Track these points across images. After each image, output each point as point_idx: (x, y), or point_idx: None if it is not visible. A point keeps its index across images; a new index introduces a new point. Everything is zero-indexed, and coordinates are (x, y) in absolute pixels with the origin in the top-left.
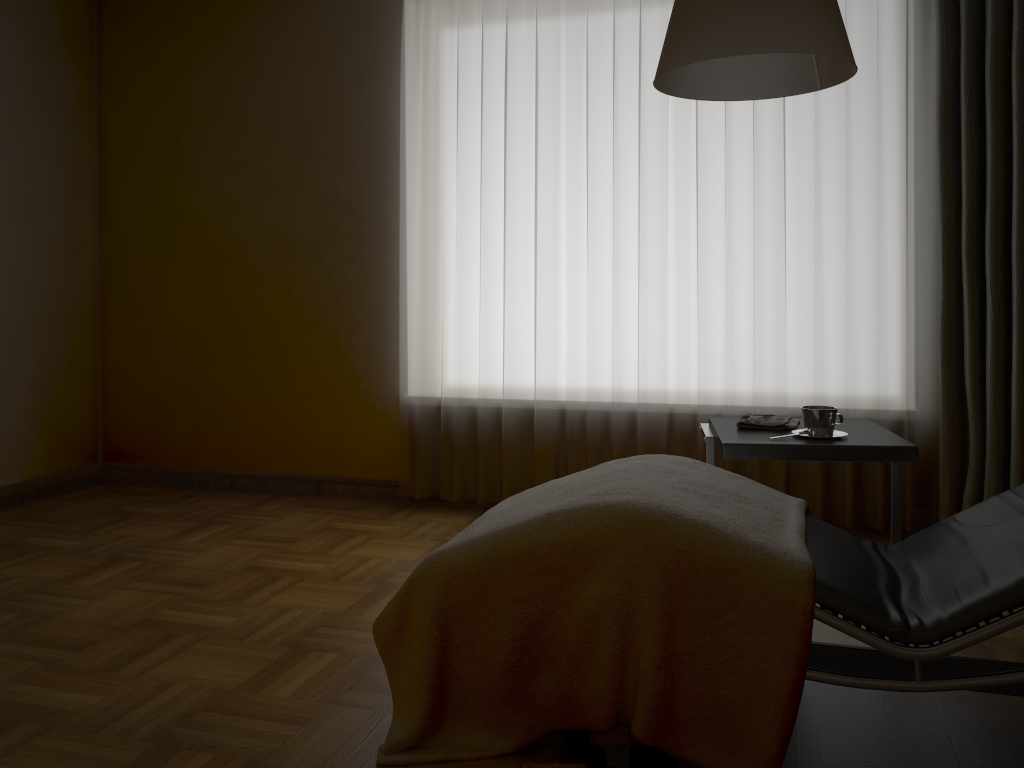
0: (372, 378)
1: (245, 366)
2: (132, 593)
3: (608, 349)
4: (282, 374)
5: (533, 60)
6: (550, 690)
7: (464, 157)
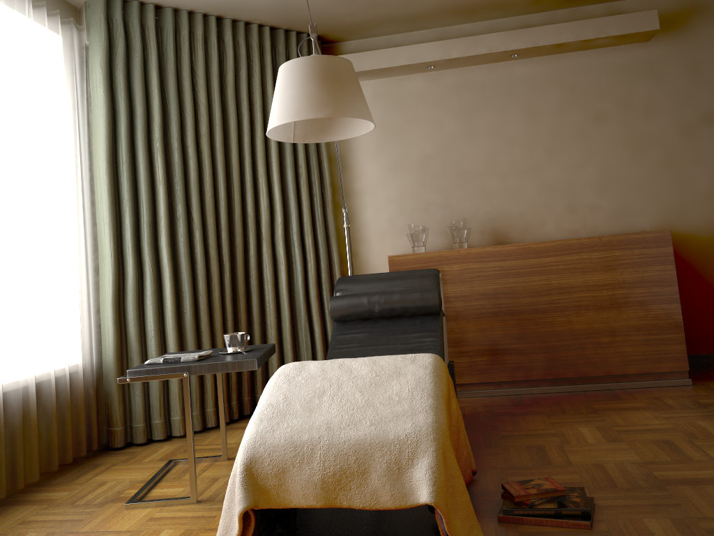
0: None
1: None
2: None
3: None
4: None
5: None
6: None
7: None
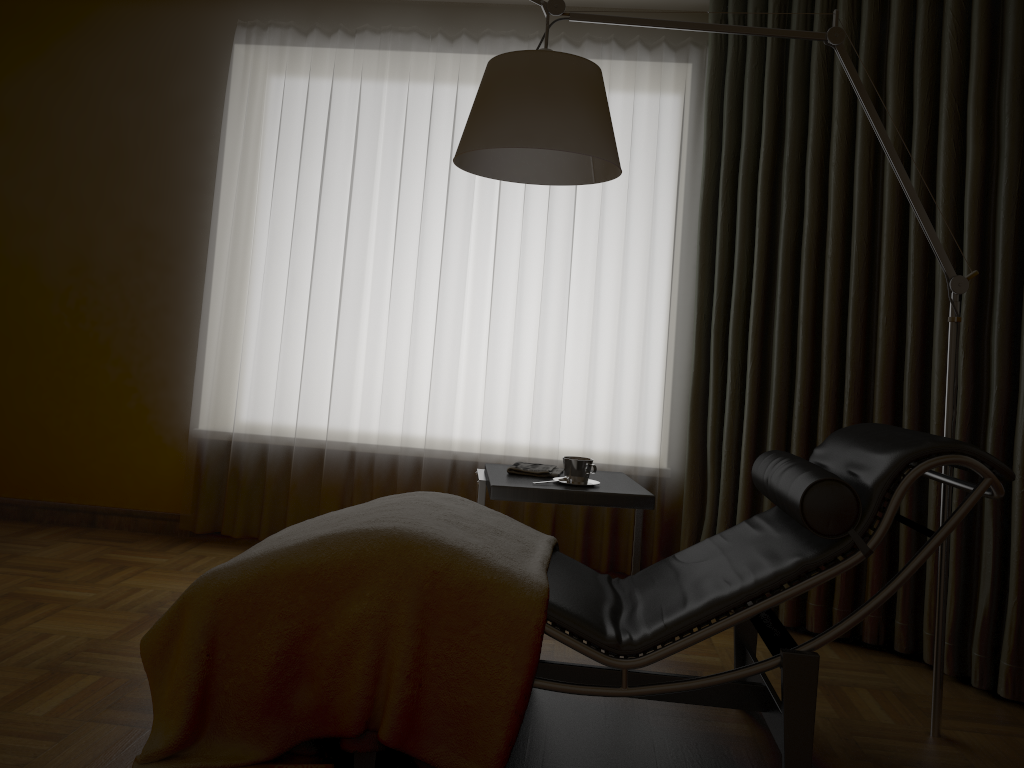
0: (163, 409)
1: (24, 388)
2: None
3: (401, 396)
4: (65, 399)
5: (355, 119)
6: (308, 701)
7: (279, 201)
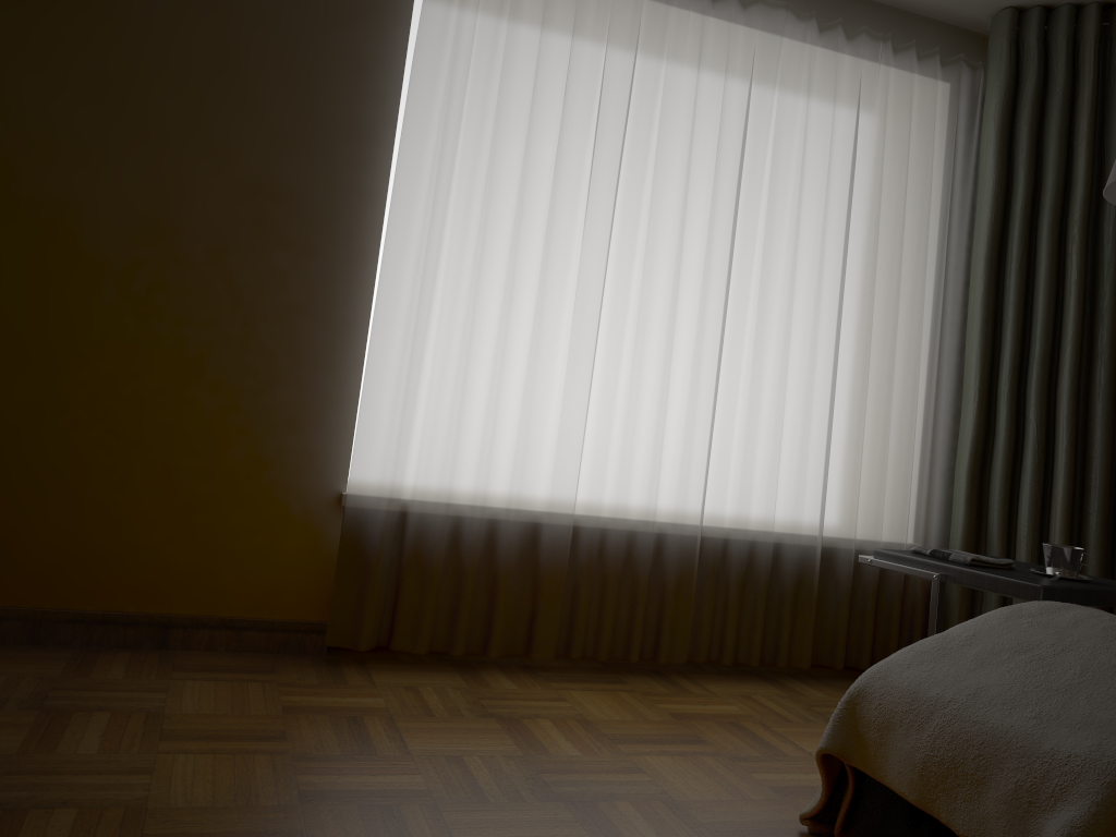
0: (290, 463)
1: (44, 423)
2: None
3: (642, 453)
4: (121, 443)
5: (598, 76)
6: None
7: (495, 173)
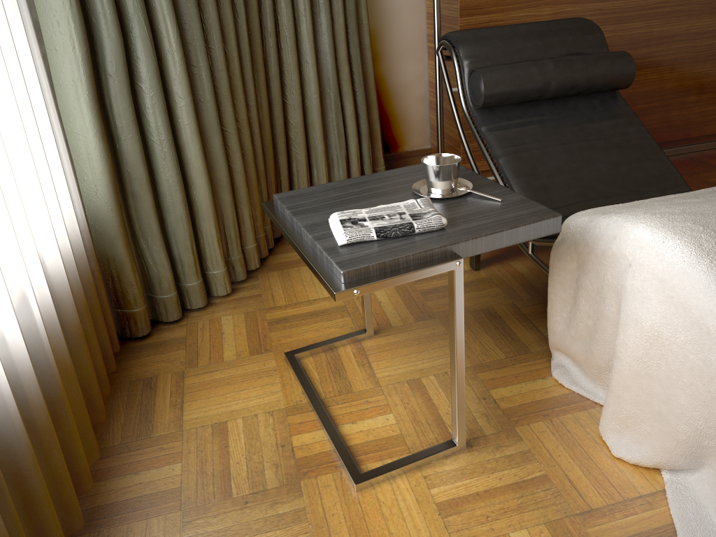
0: None
1: None
2: None
3: None
4: None
5: None
6: None
7: None
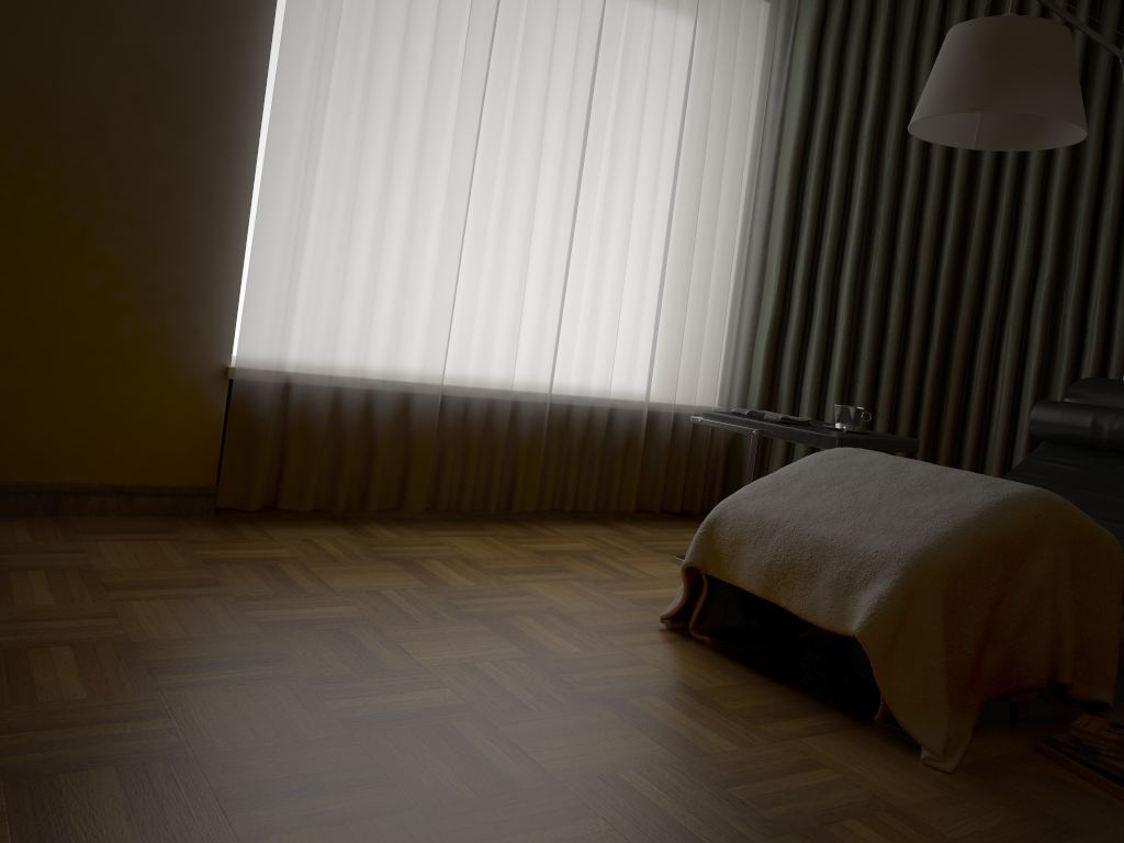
0: (176, 338)
1: None
2: (205, 692)
3: (502, 330)
4: (2, 318)
5: None
6: (992, 664)
7: (375, 62)
